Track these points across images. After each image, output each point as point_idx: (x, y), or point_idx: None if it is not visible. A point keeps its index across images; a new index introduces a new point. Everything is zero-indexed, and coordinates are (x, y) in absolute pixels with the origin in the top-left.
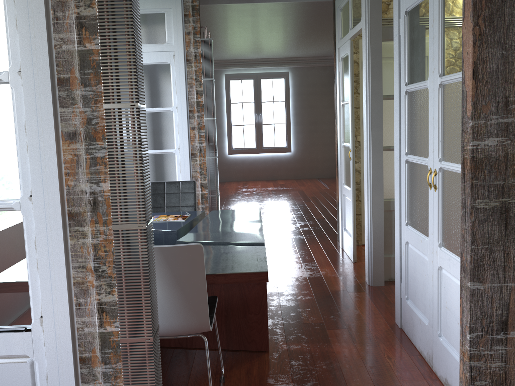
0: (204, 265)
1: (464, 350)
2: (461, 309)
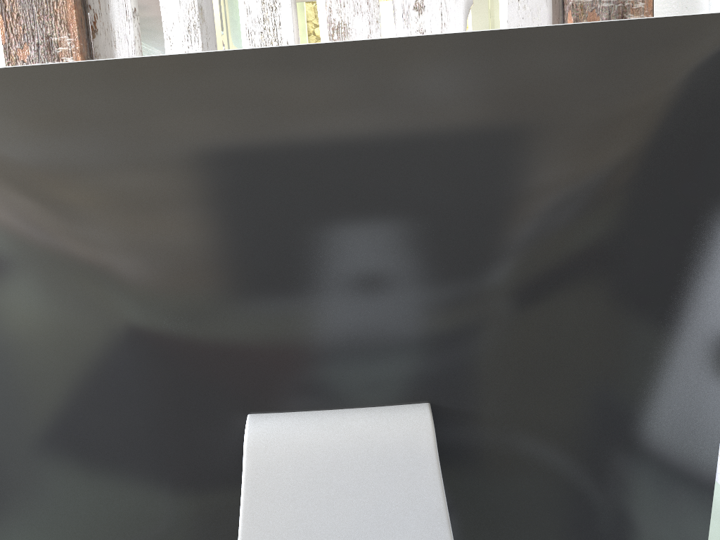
0: None
1: None
2: None
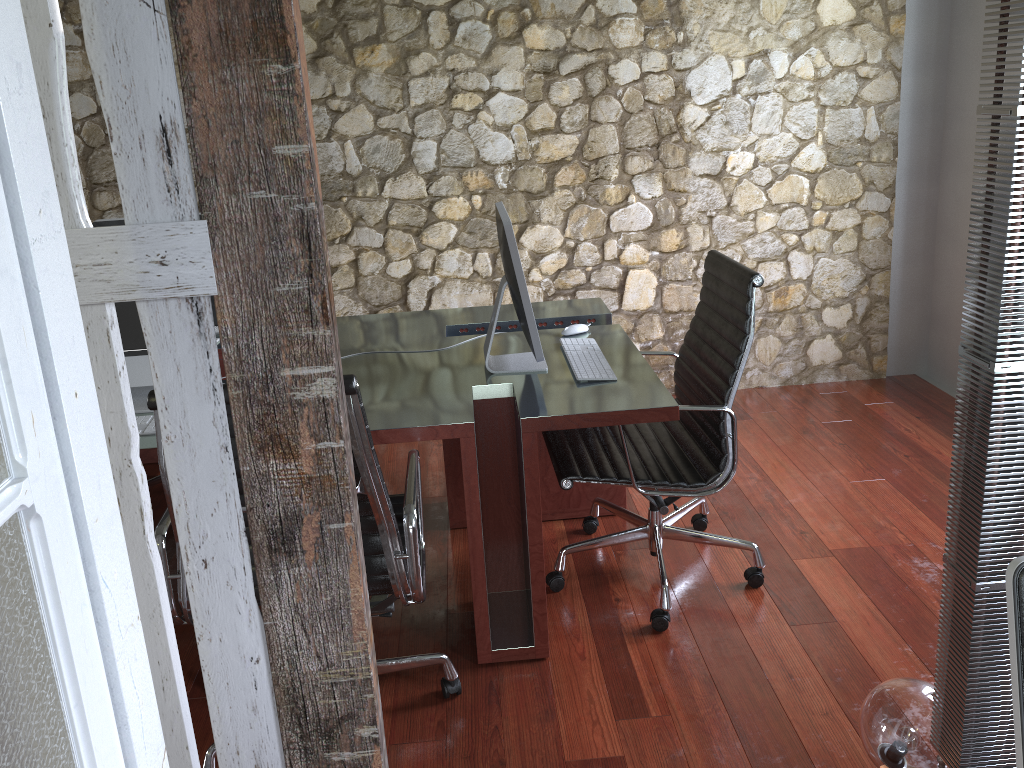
0: (1012, 643)
1: (370, 627)
2: (361, 570)
